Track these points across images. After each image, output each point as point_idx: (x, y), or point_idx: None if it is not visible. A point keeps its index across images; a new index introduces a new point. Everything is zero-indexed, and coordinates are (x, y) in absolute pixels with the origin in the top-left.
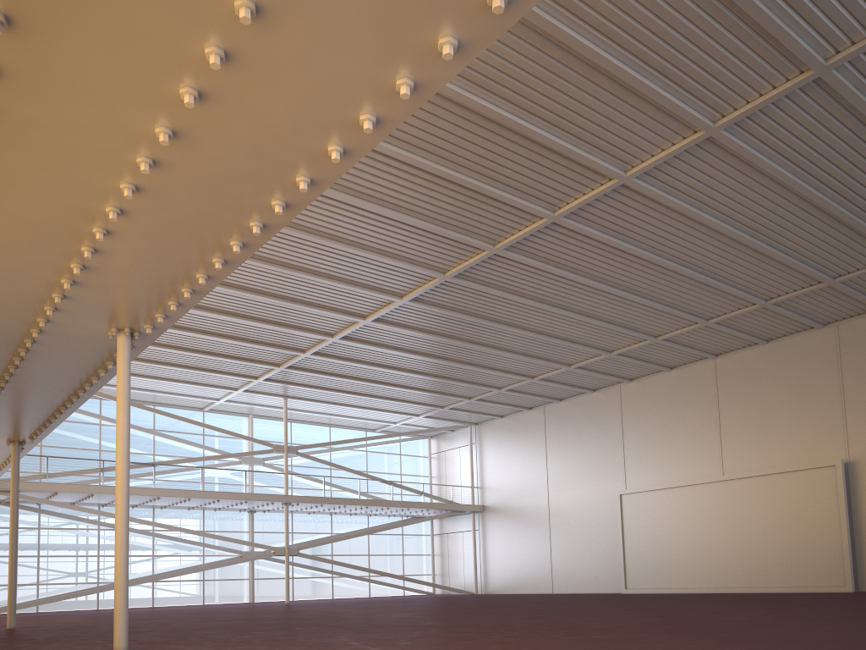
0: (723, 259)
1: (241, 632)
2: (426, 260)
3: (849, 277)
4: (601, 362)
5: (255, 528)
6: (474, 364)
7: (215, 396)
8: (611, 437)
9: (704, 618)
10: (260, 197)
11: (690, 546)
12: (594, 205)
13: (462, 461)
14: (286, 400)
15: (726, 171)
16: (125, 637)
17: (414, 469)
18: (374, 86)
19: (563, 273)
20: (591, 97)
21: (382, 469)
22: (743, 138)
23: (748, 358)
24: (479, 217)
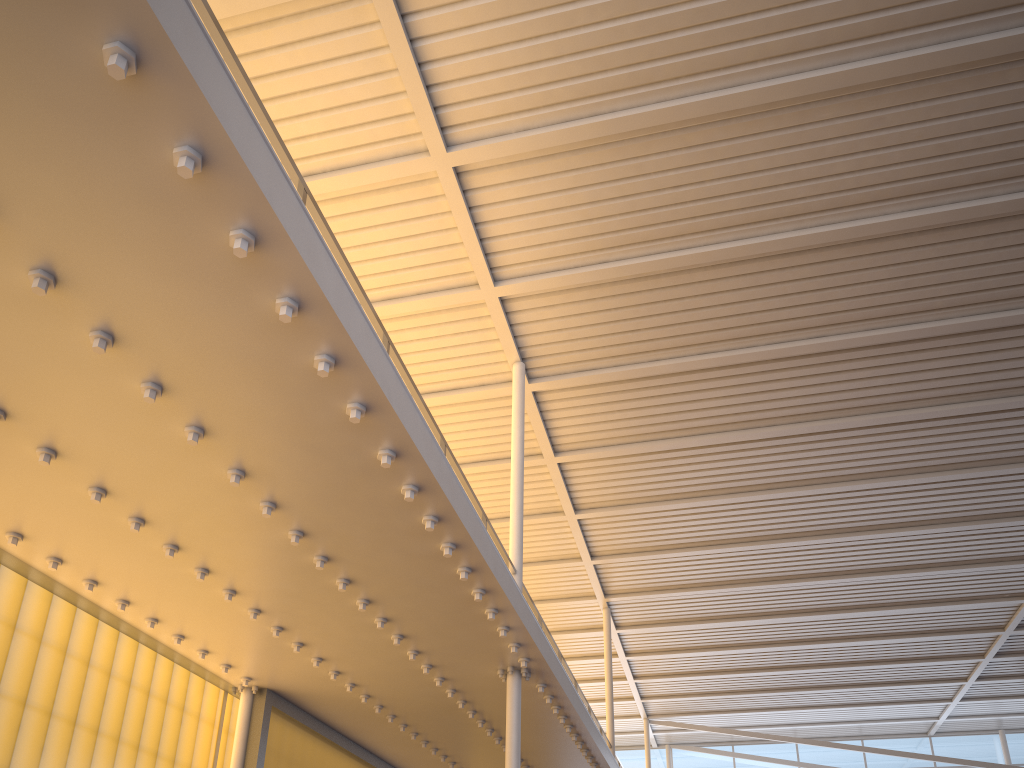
0: None
1: None
2: None
3: None
4: None
5: None
6: None
7: (929, 714)
8: None
9: None
10: (387, 490)
11: None
12: None
13: None
14: None
15: None
16: None
17: None
18: (273, 328)
19: None
20: None
21: None
22: None
23: None
24: None
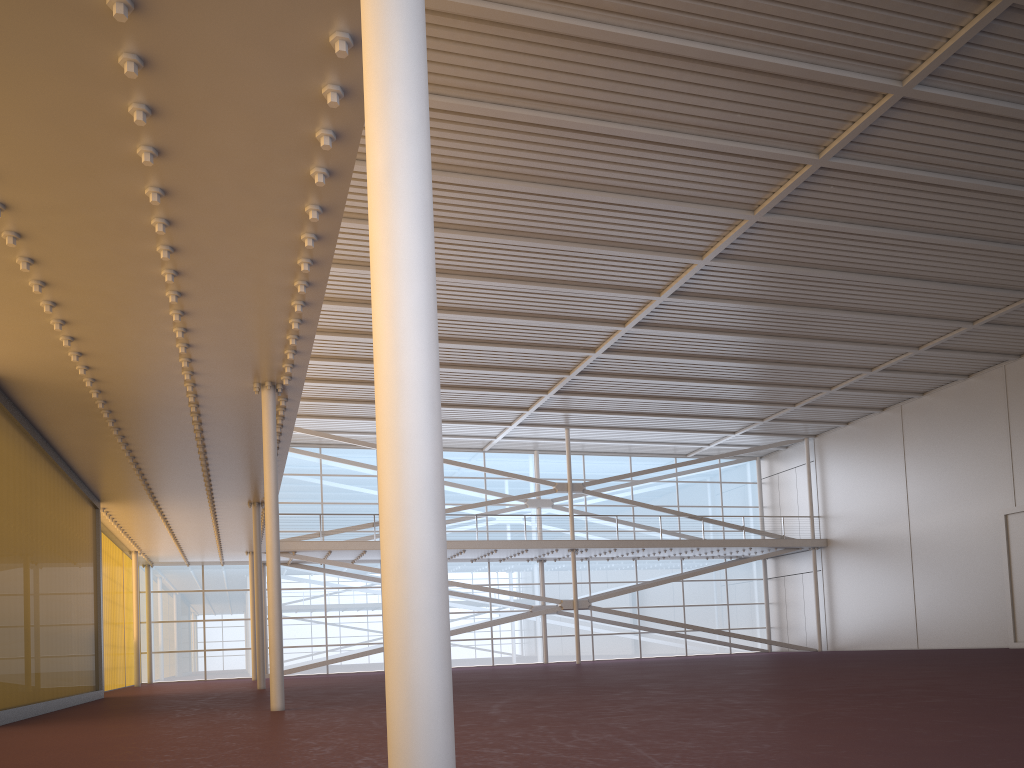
0: None
1: None
2: (673, 244)
3: None
4: (965, 337)
5: (547, 579)
6: (783, 362)
7: (490, 434)
8: (994, 437)
9: (997, 679)
10: (287, 234)
11: None
12: (873, 133)
13: (798, 485)
14: (568, 431)
15: None
16: (280, 697)
17: (740, 499)
18: (305, 101)
19: (861, 230)
20: None
21: (698, 502)
22: None
23: None
24: (720, 180)
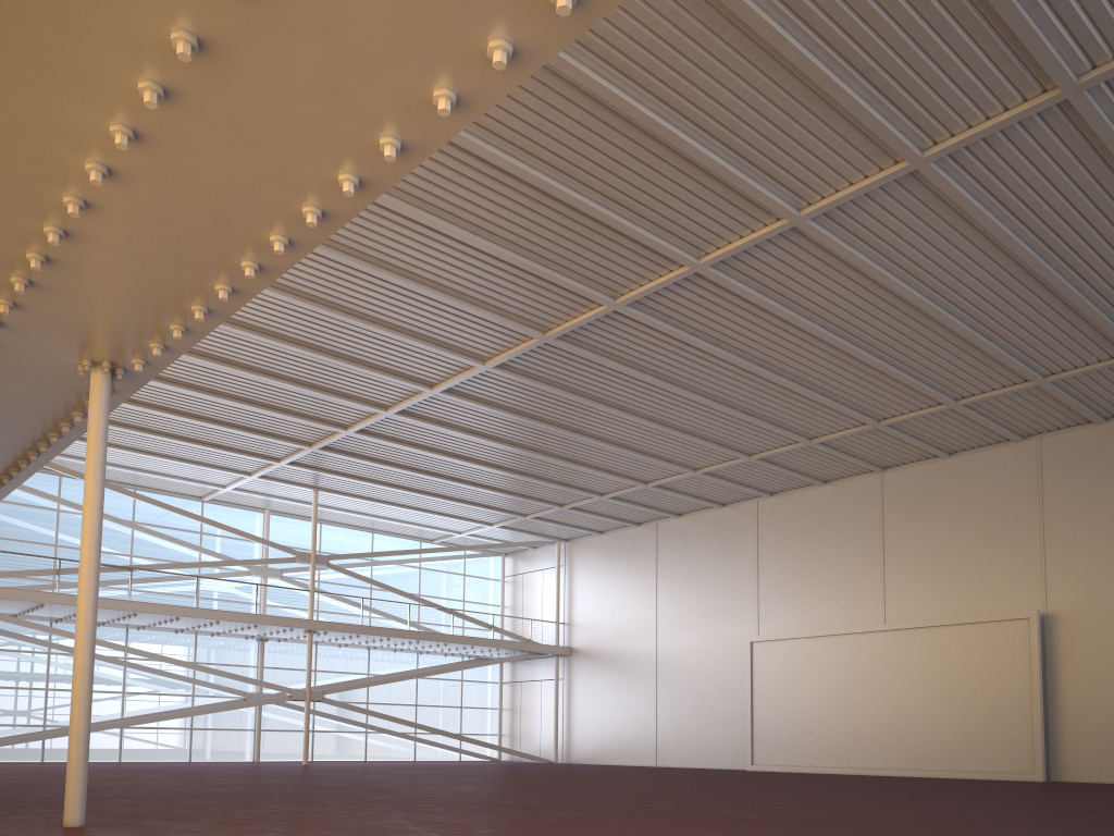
0: (909, 340)
1: (248, 804)
2: (522, 312)
3: (1064, 376)
4: (737, 468)
5: (266, 662)
6: (571, 460)
7: (220, 481)
8: (743, 566)
9: (879, 810)
10: (323, 167)
11: (838, 713)
12: (753, 253)
13: (545, 588)
14: (316, 493)
15: (928, 220)
16: (82, 807)
17: (482, 595)
18: None
19: (702, 344)
20: (766, 101)
21: (440, 592)
22: (957, 176)
23: (925, 474)
24: (598, 257)
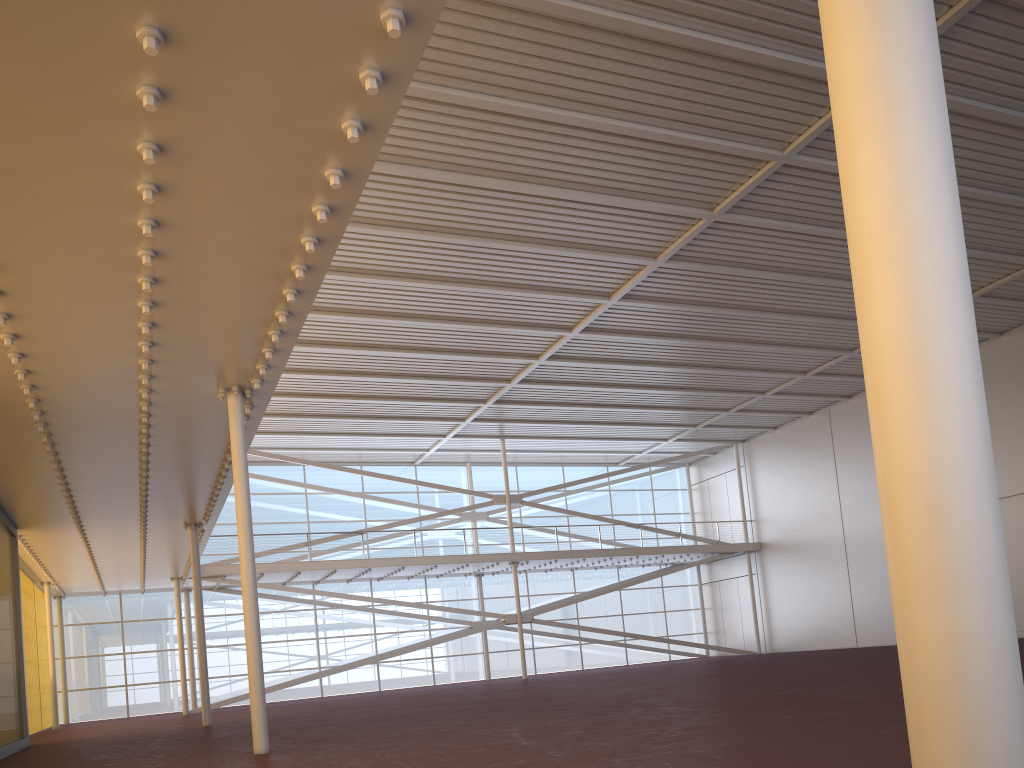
0: None
1: (417, 723)
2: (629, 245)
3: None
4: None
5: (485, 594)
6: (722, 367)
7: (423, 446)
8: None
9: None
10: (296, 205)
11: None
12: None
13: (729, 490)
14: (503, 441)
15: None
16: (264, 738)
17: (671, 506)
18: (356, 30)
19: (814, 230)
20: None
21: (631, 510)
22: None
23: None
24: (682, 176)
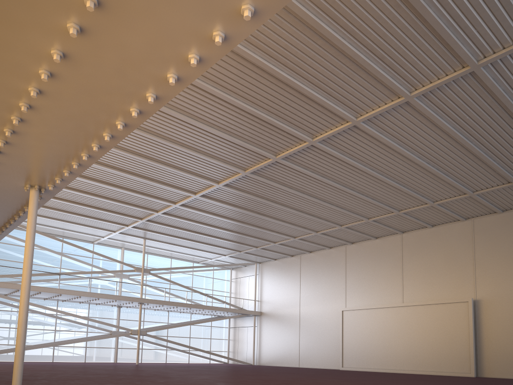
0: (410, 175)
1: (100, 383)
2: (234, 161)
3: (482, 192)
4: (335, 231)
5: (121, 317)
6: (260, 227)
7: (101, 235)
8: (339, 276)
9: None
10: (123, 105)
11: (381, 344)
12: (337, 136)
13: (250, 284)
14: (145, 240)
15: (415, 123)
16: (19, 384)
17: (221, 287)
18: (198, 35)
19: (316, 176)
20: (339, 70)
21: (201, 286)
22: (427, 104)
23: (421, 235)
24: (267, 138)
